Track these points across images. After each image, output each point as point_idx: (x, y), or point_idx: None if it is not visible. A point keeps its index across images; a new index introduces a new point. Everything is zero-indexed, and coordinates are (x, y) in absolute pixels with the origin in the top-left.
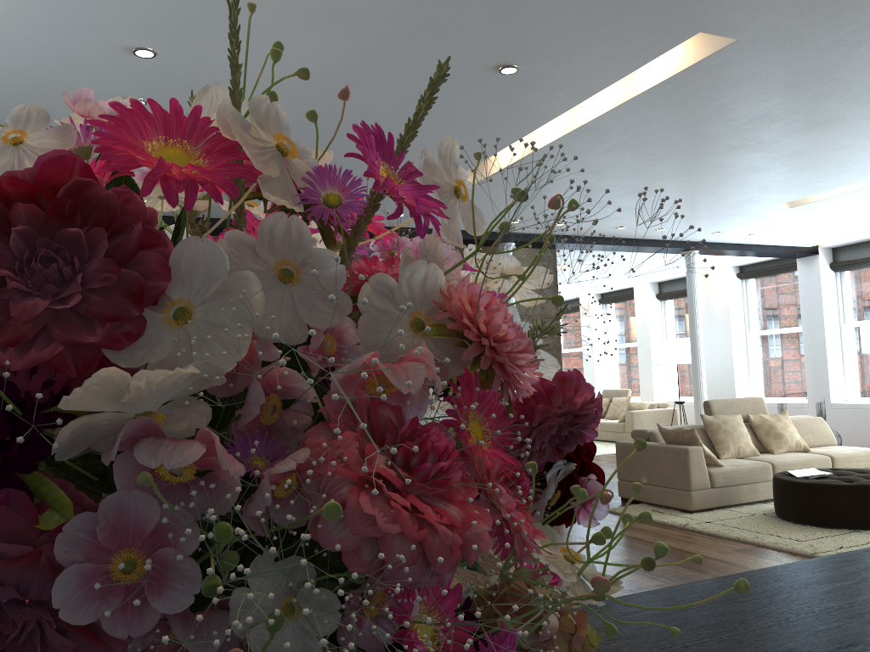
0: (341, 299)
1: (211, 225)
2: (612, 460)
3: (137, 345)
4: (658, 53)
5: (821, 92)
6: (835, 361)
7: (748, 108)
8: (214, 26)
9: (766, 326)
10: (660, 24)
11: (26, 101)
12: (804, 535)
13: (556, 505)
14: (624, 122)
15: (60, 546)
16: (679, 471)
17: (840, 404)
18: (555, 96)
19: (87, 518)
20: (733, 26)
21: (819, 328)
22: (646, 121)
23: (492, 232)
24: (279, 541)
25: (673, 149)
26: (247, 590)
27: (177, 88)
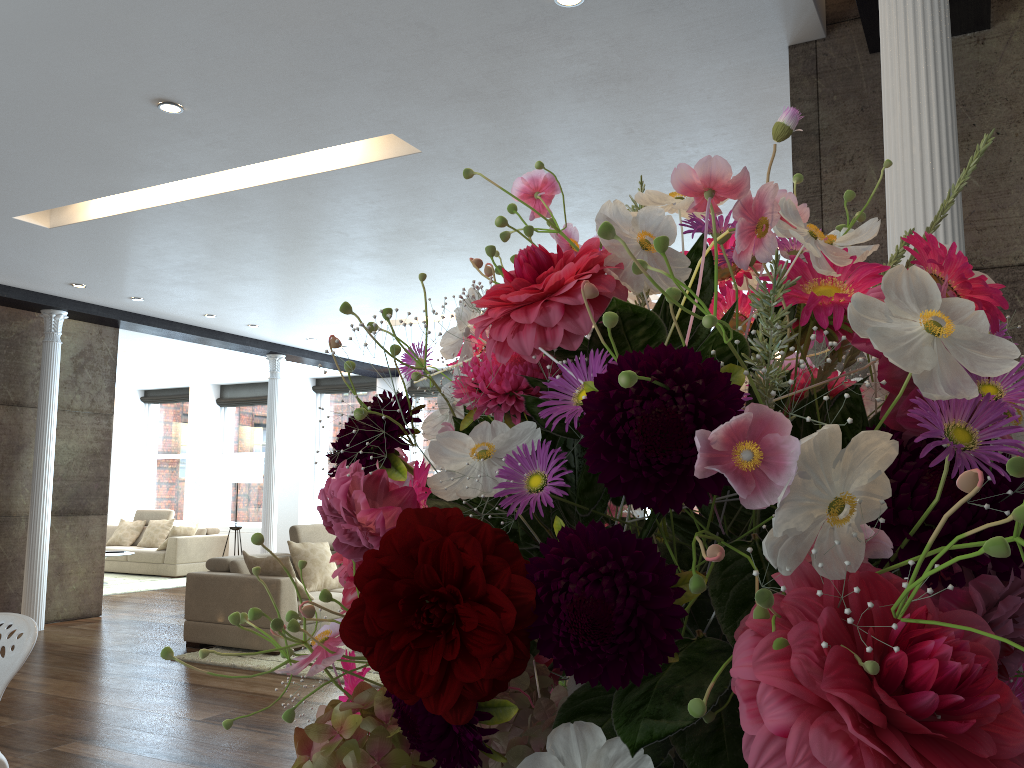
0: None
1: None
2: (154, 598)
3: None
4: (344, 140)
5: (469, 221)
6: None
7: (400, 219)
8: None
9: None
10: (360, 113)
11: None
12: None
13: None
14: (273, 201)
15: None
16: (267, 606)
17: None
18: (210, 152)
19: None
20: (424, 138)
21: None
22: (296, 206)
23: (40, 293)
24: None
25: (309, 242)
26: None
27: None
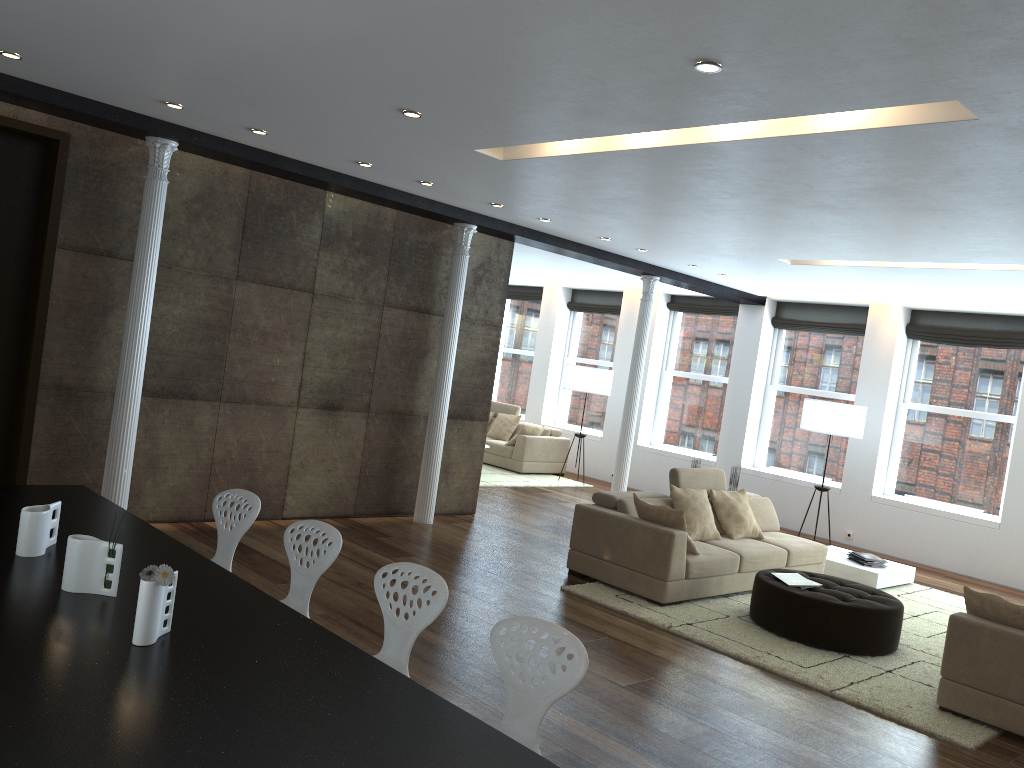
0: None
1: (90, 111)
2: (511, 498)
3: None
4: (887, 104)
5: (974, 185)
6: (754, 423)
7: (889, 178)
8: None
9: (686, 368)
10: (933, 79)
11: None
12: (802, 658)
13: None
14: (752, 154)
15: None
16: (657, 556)
17: (750, 470)
18: (718, 108)
19: None
20: (995, 106)
21: (747, 385)
22: (774, 159)
23: (457, 207)
24: None
25: (761, 190)
26: None
27: None
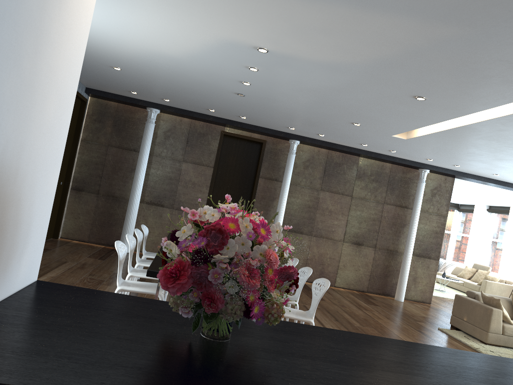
0: (249, 248)
1: (270, 132)
2: None
3: (222, 250)
4: (502, 104)
5: None
6: None
7: None
8: (284, 65)
9: None
10: (500, 93)
11: (202, 76)
12: None
13: (289, 289)
14: (488, 128)
15: (209, 271)
16: (484, 320)
17: None
18: (446, 111)
19: (213, 269)
20: None
21: None
22: (501, 130)
23: (417, 162)
24: (233, 278)
25: None
26: (228, 283)
27: (264, 81)
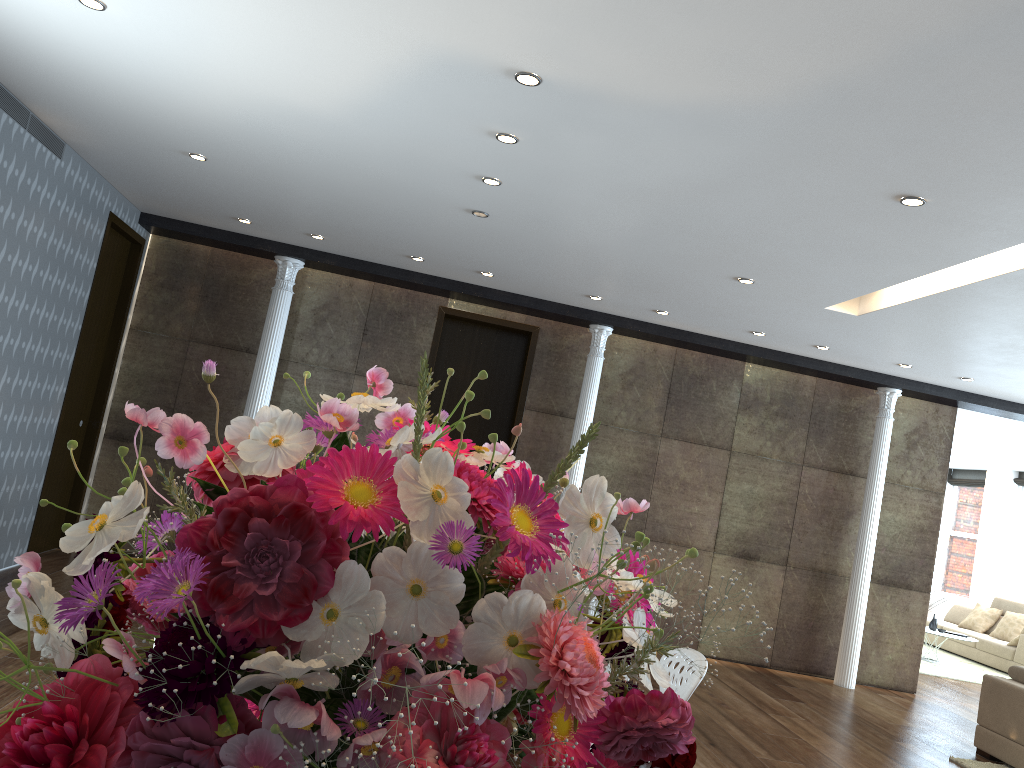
0: (454, 613)
1: (547, 308)
2: None
3: (303, 624)
4: None
5: None
6: None
7: None
8: (579, 122)
9: None
10: None
11: (389, 167)
12: None
13: None
14: None
15: (224, 750)
16: None
17: None
18: (971, 236)
19: (242, 736)
20: None
21: None
22: None
23: (874, 372)
24: None
25: None
26: None
27: (533, 174)
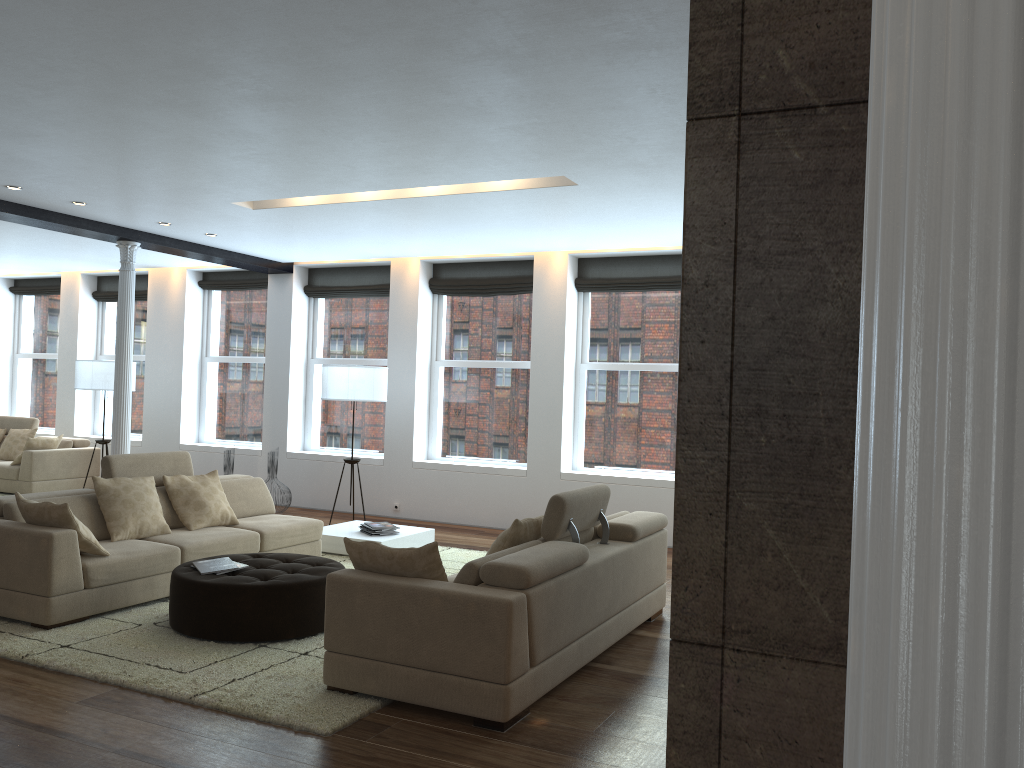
0: None
1: None
2: None
3: None
4: None
5: (270, 48)
6: (297, 402)
7: (169, 41)
8: None
9: (227, 352)
10: None
11: None
12: (193, 660)
13: None
14: None
15: None
16: (36, 567)
17: (297, 454)
18: None
19: None
20: None
21: (284, 361)
22: None
23: None
24: None
25: (63, 78)
26: None
27: None
